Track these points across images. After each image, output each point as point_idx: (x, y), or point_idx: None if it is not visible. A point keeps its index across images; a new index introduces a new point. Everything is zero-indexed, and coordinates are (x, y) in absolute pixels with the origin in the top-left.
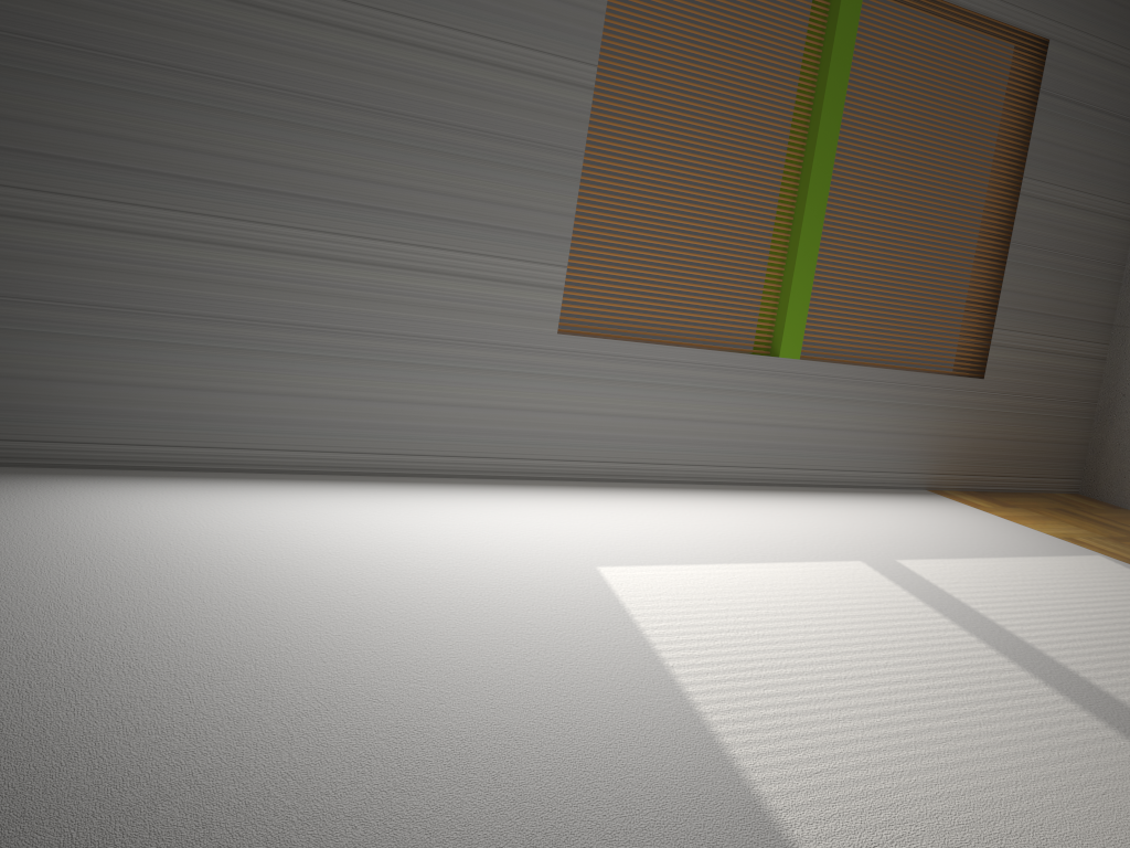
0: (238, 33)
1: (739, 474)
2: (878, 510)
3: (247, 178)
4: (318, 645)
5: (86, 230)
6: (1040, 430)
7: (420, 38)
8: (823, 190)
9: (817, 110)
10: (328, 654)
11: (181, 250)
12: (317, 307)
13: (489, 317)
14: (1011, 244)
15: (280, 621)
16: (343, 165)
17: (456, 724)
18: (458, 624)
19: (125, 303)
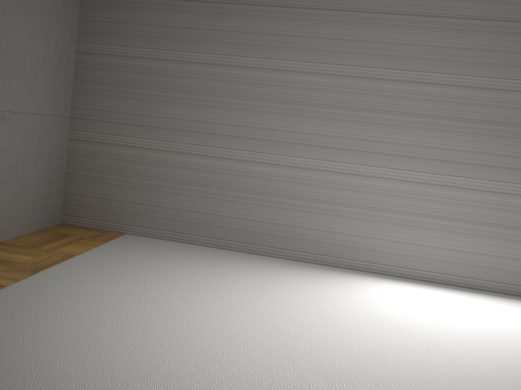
0: (458, 99)
1: None
2: None
3: (461, 158)
4: (516, 377)
5: (395, 181)
6: None
7: None
8: None
9: None
10: None
11: (432, 189)
12: (492, 214)
13: None
14: None
15: (494, 361)
16: (505, 150)
17: None
18: None
19: (409, 210)
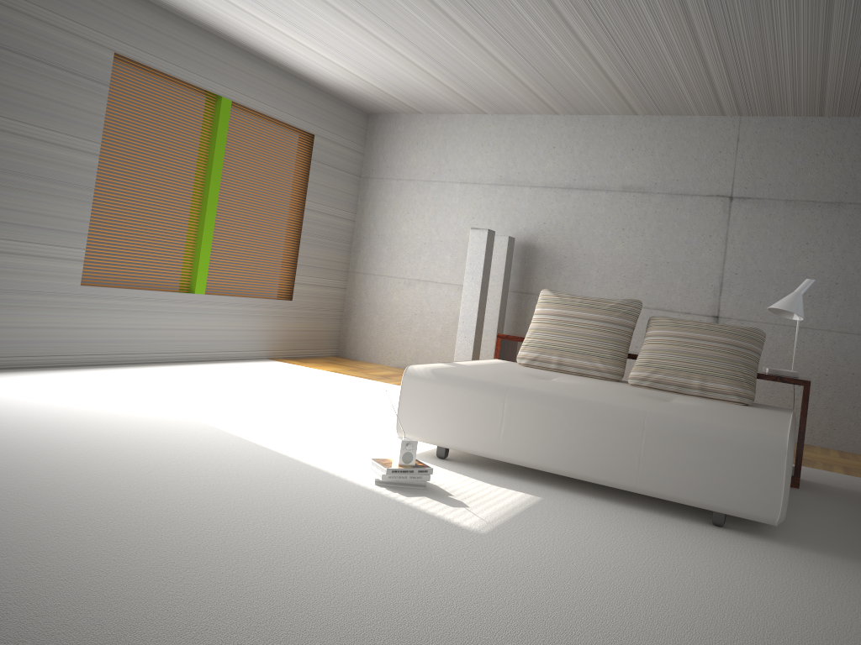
0: None
1: (176, 356)
2: (248, 367)
3: None
4: (41, 421)
5: None
6: (319, 325)
7: (7, 127)
8: (214, 207)
9: (210, 167)
10: (49, 423)
11: None
12: None
13: (43, 277)
14: (302, 233)
15: (14, 417)
16: None
17: (124, 433)
18: (93, 412)
19: None
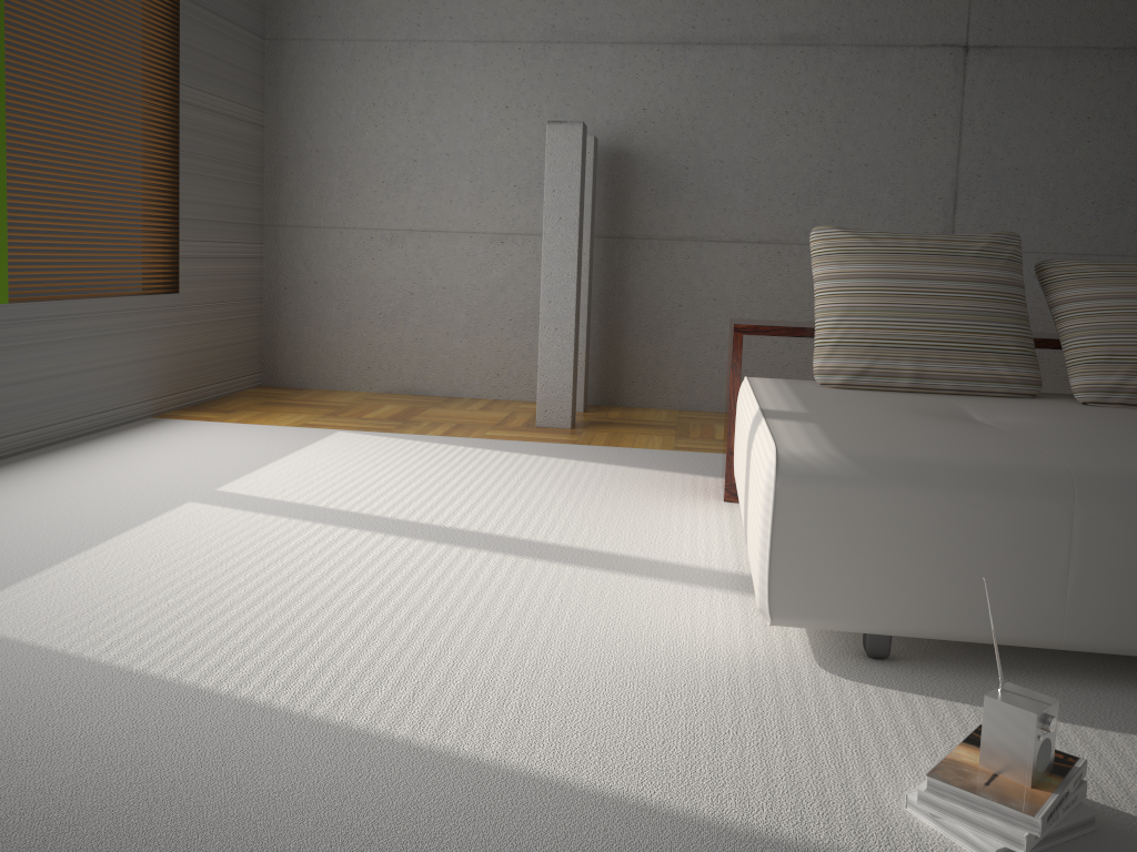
0: None
1: None
2: (139, 449)
3: None
4: None
5: None
6: (228, 333)
7: None
8: None
9: None
10: None
11: None
12: None
13: None
14: (181, 153)
15: None
16: None
17: None
18: None
19: None
